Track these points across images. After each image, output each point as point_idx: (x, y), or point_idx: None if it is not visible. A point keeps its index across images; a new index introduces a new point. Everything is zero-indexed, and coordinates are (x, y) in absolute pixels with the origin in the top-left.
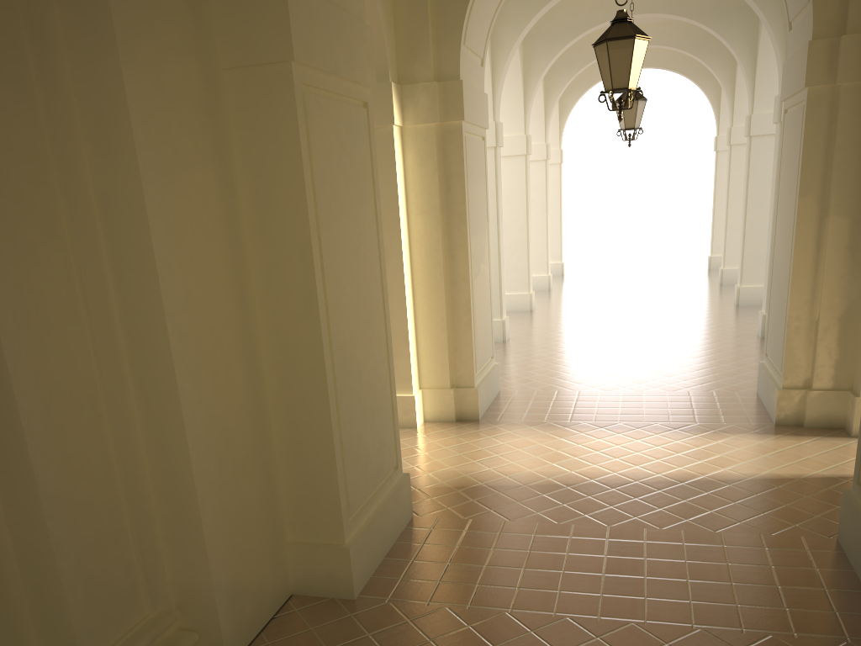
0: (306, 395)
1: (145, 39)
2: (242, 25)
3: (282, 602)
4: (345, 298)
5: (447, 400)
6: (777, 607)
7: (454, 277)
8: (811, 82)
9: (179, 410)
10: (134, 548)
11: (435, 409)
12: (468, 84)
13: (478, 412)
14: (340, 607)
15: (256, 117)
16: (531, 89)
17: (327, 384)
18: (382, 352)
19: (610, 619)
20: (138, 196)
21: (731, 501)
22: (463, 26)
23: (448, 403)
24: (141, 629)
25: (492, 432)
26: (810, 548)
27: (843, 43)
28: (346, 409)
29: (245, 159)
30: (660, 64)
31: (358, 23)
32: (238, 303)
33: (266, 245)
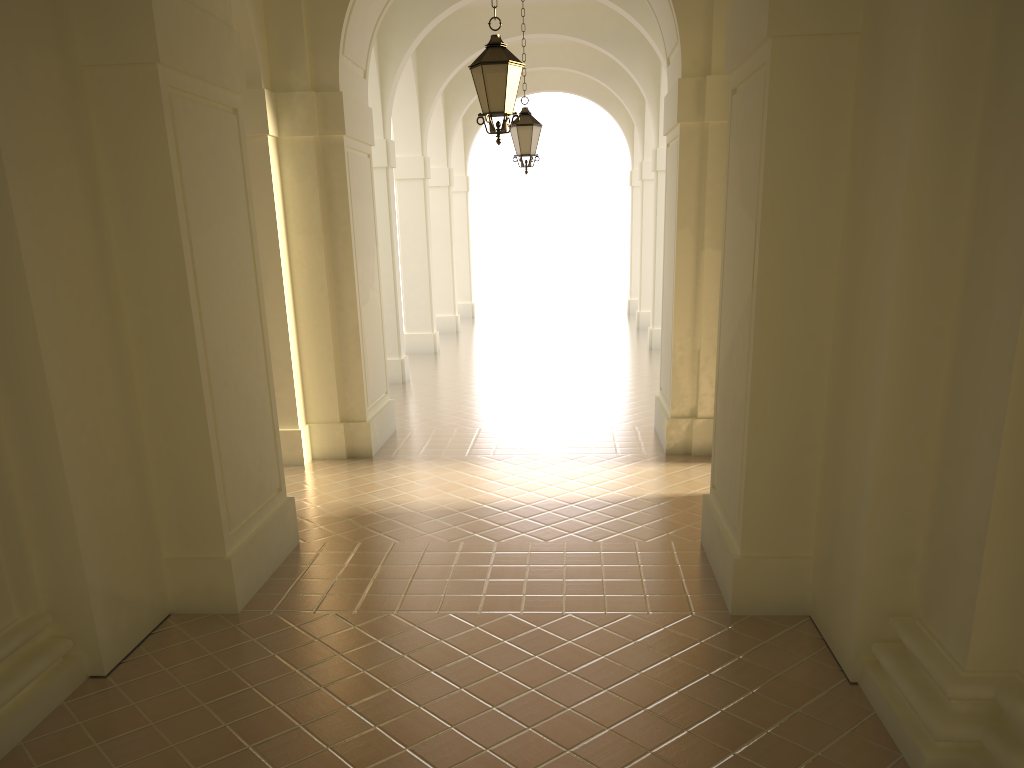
0: (181, 402)
1: (6, 32)
2: (104, 23)
3: (160, 619)
4: (220, 306)
5: (337, 436)
6: (638, 594)
7: (340, 303)
8: (683, 118)
9: (49, 405)
10: (2, 548)
11: (324, 445)
12: (349, 97)
13: (371, 448)
14: (223, 620)
15: (121, 116)
16: (428, 106)
17: (203, 390)
18: (261, 367)
19: (490, 612)
20: (2, 187)
21: (614, 517)
22: (341, 35)
23: (338, 438)
24: (12, 631)
25: (386, 467)
26: (677, 549)
27: (708, 83)
28: (224, 419)
29: (110, 158)
30: (570, 88)
31: (225, 28)
32: (105, 304)
33: (134, 247)
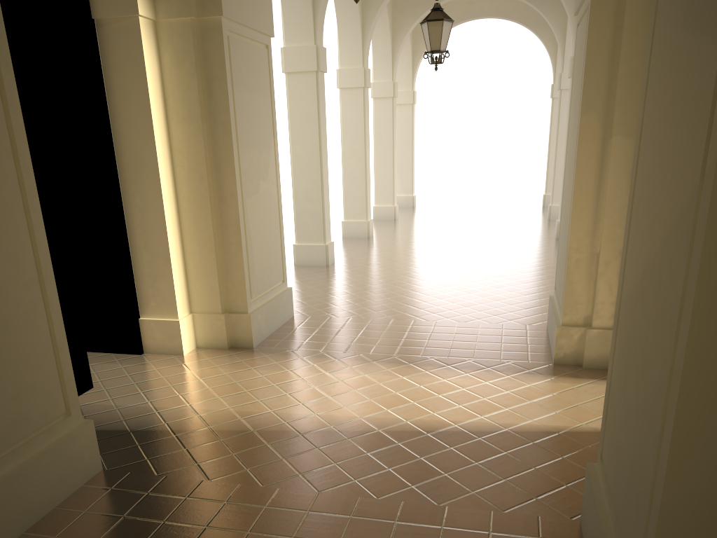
0: None
1: None
2: None
3: None
4: None
5: (219, 326)
6: None
7: (222, 194)
8: None
9: None
10: None
11: (207, 335)
12: None
13: (251, 340)
14: None
15: None
16: (369, 23)
17: None
18: (25, 272)
19: None
20: None
21: (474, 461)
22: None
23: (220, 329)
24: None
25: (258, 363)
26: (545, 534)
27: None
28: None
29: None
30: (504, 14)
31: None
32: None
33: None
